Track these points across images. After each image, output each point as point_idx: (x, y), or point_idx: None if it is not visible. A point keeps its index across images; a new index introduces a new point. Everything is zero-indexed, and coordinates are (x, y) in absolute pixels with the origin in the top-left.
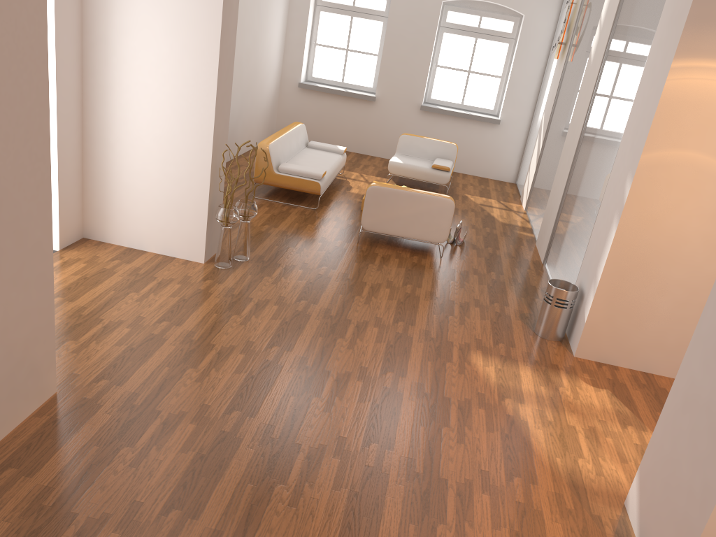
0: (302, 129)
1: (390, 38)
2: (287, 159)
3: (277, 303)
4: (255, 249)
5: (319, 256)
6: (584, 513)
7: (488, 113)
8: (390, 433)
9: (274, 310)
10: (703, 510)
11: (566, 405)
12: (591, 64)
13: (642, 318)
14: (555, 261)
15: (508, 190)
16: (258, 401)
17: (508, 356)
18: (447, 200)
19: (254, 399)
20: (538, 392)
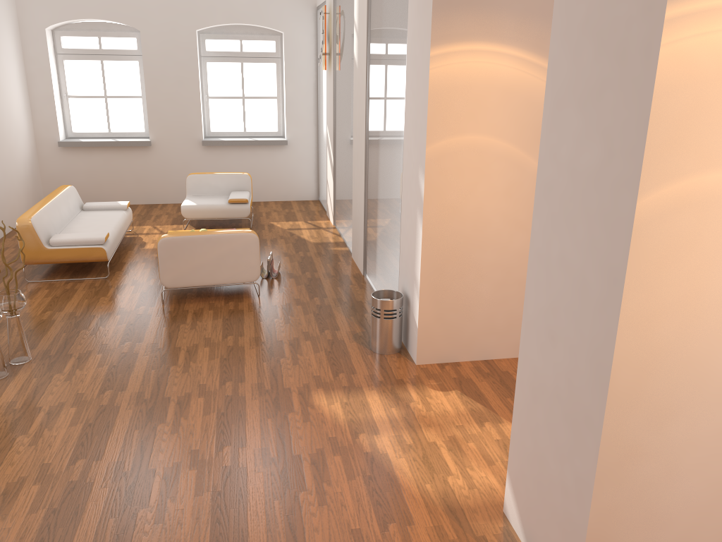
0: (72, 192)
1: (150, 76)
2: (60, 229)
3: (75, 403)
4: (38, 344)
5: (119, 331)
6: (468, 539)
7: (273, 136)
8: (241, 522)
9: (72, 413)
10: (581, 504)
11: (421, 420)
12: (358, 68)
13: (469, 308)
14: (374, 270)
15: (313, 208)
16: (66, 540)
17: (352, 385)
18: (249, 234)
19: (60, 541)
20: (391, 416)
